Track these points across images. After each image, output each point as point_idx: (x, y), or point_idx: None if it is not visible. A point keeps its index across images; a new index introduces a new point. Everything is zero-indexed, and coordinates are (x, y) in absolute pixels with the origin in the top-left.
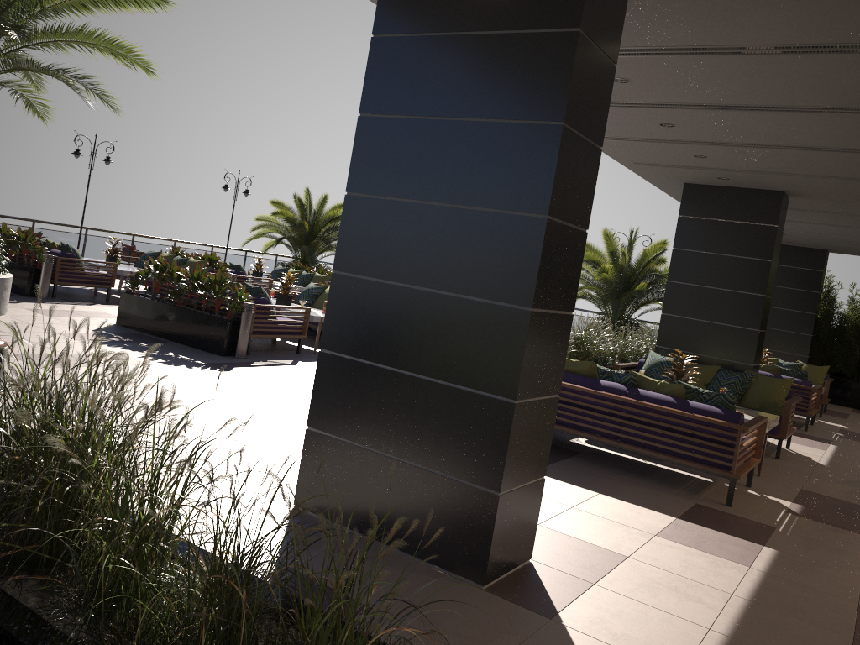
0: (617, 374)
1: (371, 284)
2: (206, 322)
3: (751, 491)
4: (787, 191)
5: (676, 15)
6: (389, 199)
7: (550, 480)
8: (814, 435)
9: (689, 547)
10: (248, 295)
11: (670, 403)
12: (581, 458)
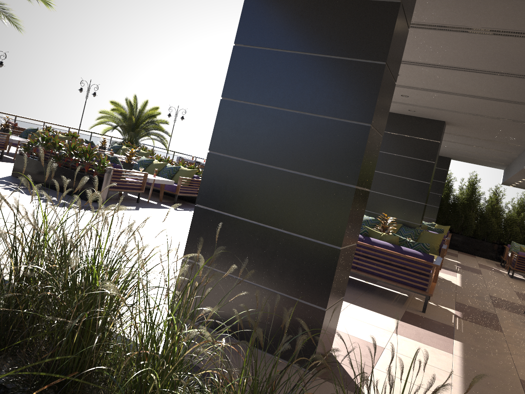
0: None
1: (237, 162)
2: (78, 178)
3: (431, 303)
4: (446, 122)
5: (439, 2)
6: (253, 104)
7: None
8: (446, 267)
9: (415, 340)
10: (108, 162)
11: (390, 247)
12: None
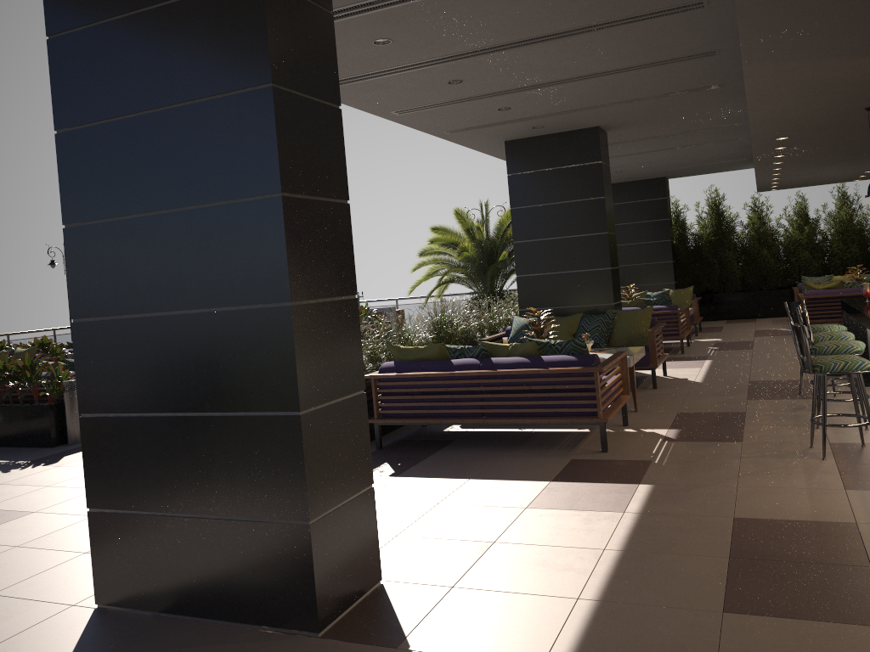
0: (468, 349)
1: (116, 323)
2: (25, 415)
3: (628, 430)
4: (602, 126)
5: None
6: (111, 220)
7: (417, 481)
8: (690, 355)
9: (562, 509)
10: (67, 372)
11: (524, 364)
12: (454, 446)
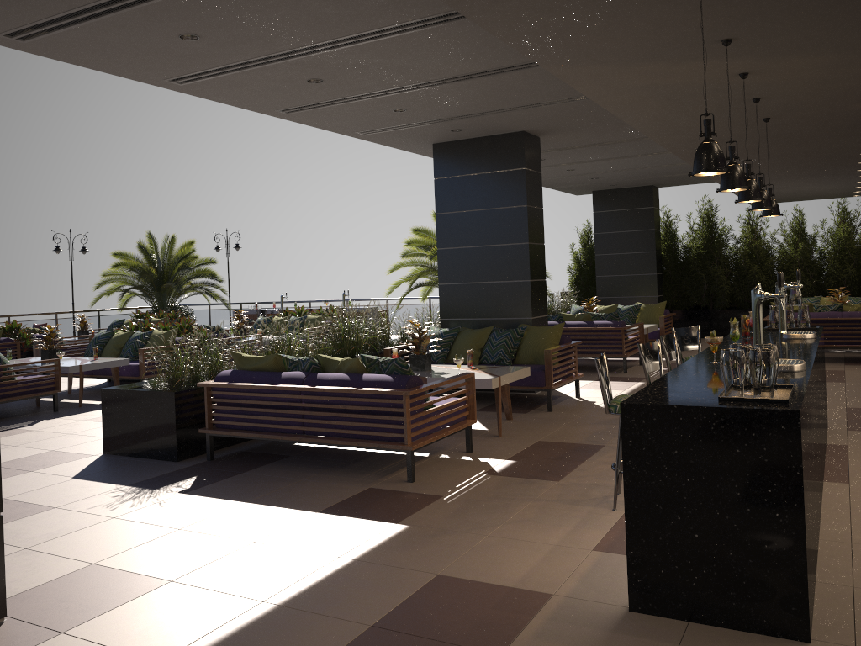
0: (302, 362)
1: None
2: None
3: (466, 457)
4: (529, 131)
5: None
6: None
7: (196, 500)
8: (630, 376)
9: (285, 547)
10: None
11: (344, 381)
12: (280, 463)
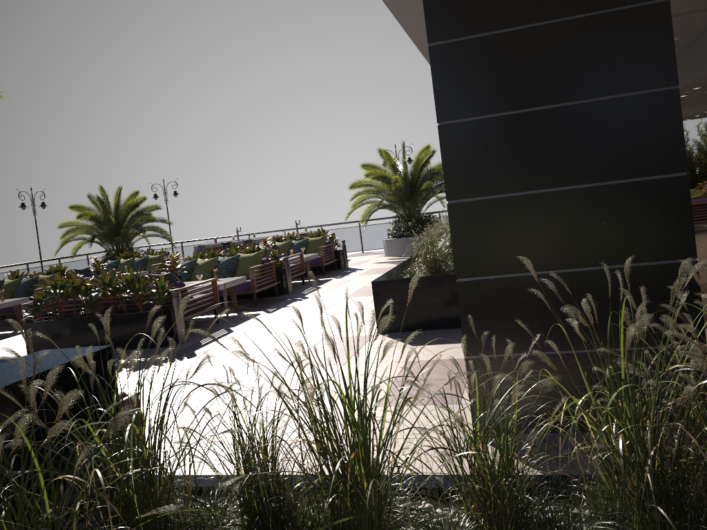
0: None
1: (498, 201)
2: (137, 321)
3: None
4: None
5: None
6: (492, 116)
7: None
8: None
9: None
10: (167, 283)
11: None
12: None
